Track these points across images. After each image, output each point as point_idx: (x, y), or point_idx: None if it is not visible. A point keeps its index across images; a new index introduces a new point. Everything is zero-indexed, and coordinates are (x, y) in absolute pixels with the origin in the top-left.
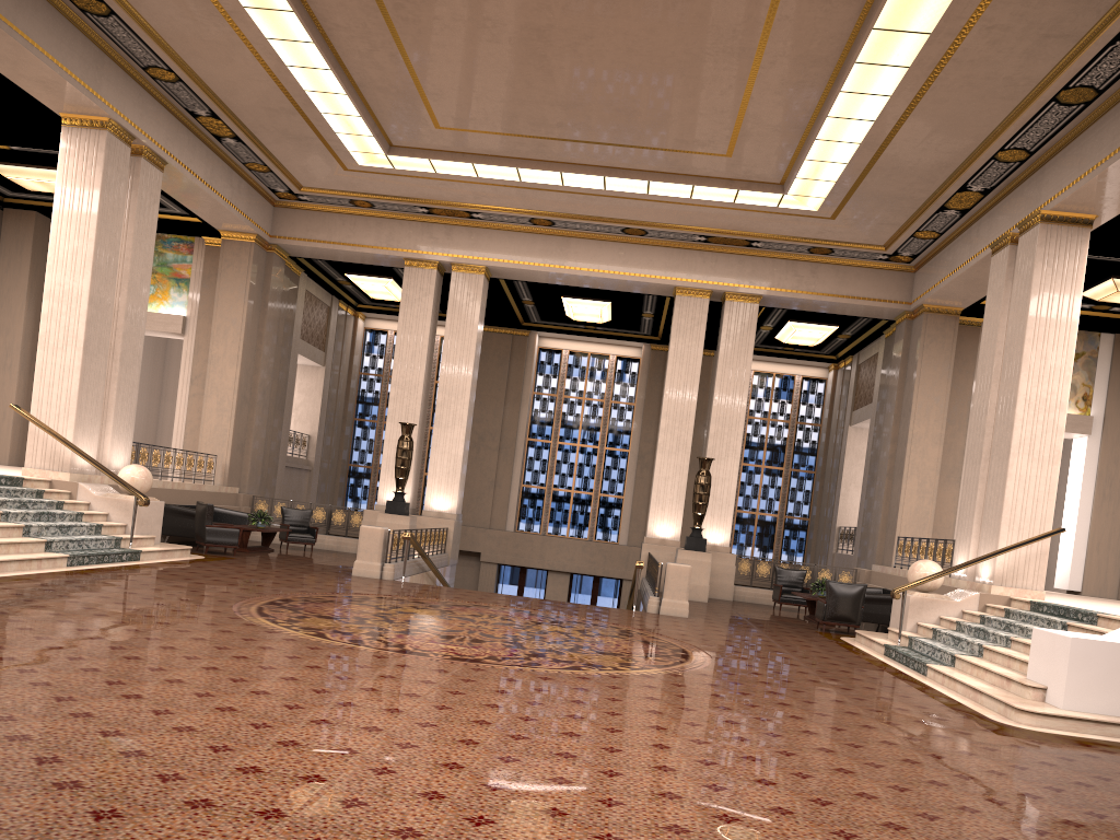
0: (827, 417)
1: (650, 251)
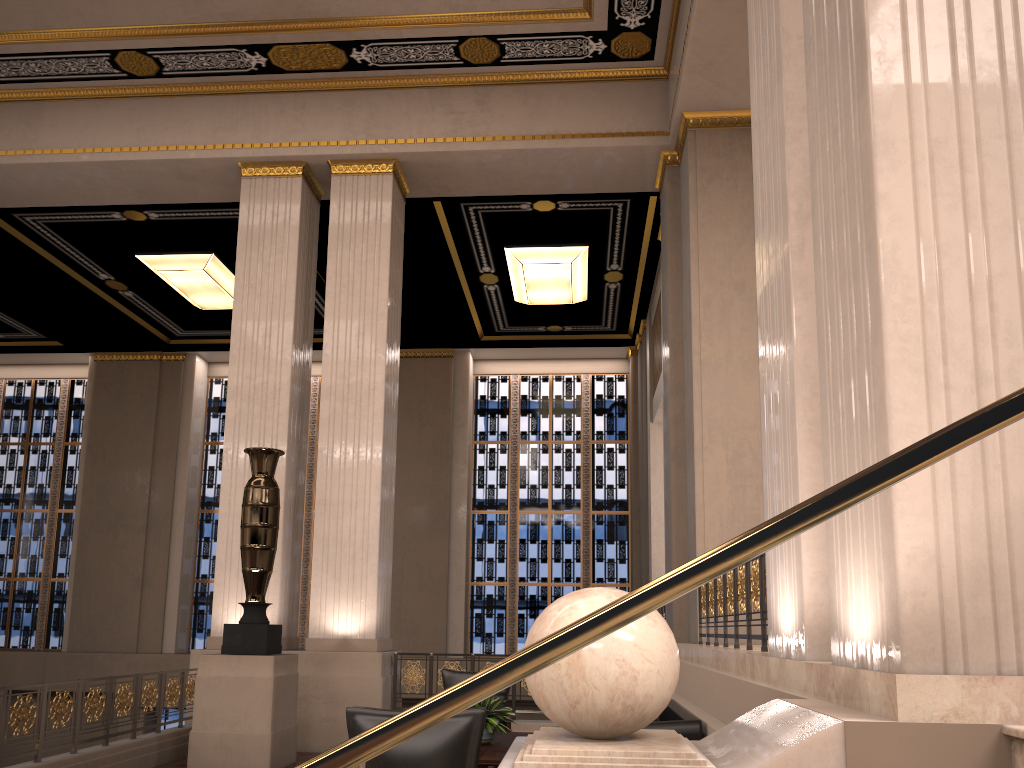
0: (631, 425)
1: (184, 105)
